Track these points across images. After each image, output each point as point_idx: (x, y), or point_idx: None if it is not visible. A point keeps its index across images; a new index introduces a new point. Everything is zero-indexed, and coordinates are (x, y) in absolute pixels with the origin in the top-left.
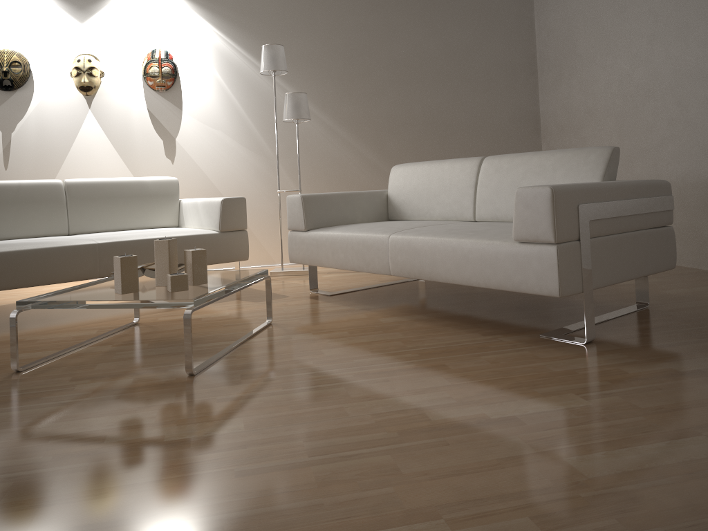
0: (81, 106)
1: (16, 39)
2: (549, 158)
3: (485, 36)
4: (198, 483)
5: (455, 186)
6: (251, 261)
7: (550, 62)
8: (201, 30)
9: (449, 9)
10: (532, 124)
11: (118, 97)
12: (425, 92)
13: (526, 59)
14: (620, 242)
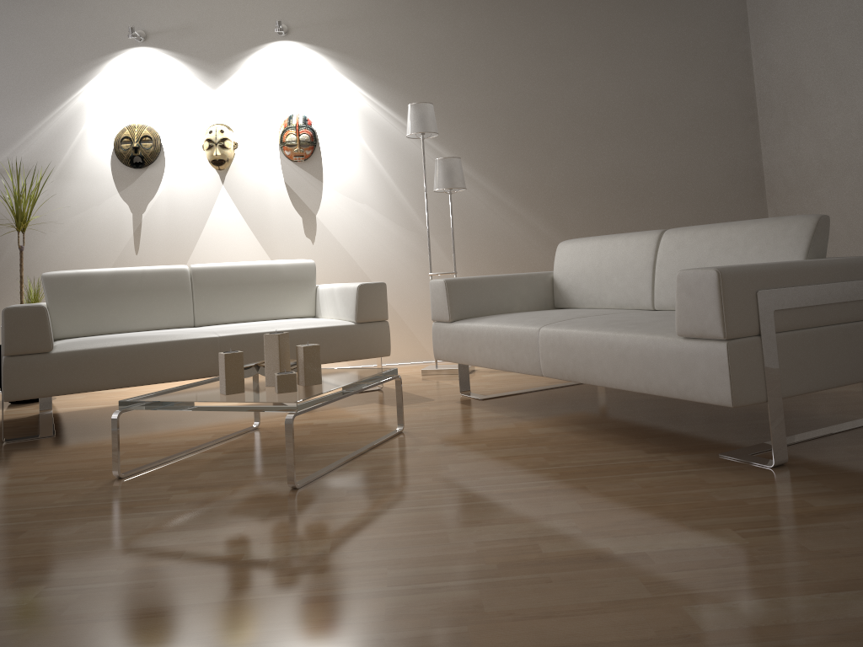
0: (214, 182)
1: (147, 112)
2: (740, 231)
3: (686, 77)
4: (261, 608)
5: (629, 266)
6: (403, 357)
7: (773, 105)
8: (343, 90)
9: (638, 46)
10: (753, 184)
11: (253, 170)
12: (611, 150)
13: (742, 102)
14: (823, 337)
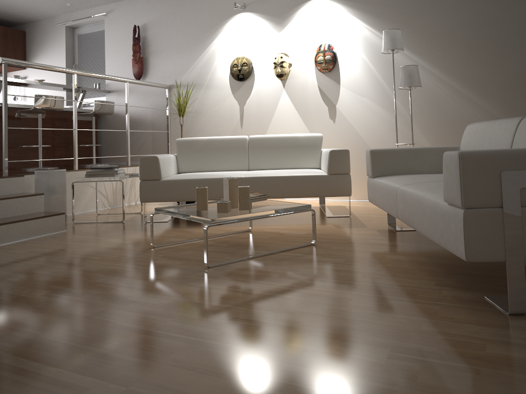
0: (279, 87)
1: (245, 49)
2: None
3: None
4: (94, 324)
5: (498, 144)
6: None
7: None
8: (352, 25)
9: None
10: None
11: (300, 79)
12: None
13: None
14: None
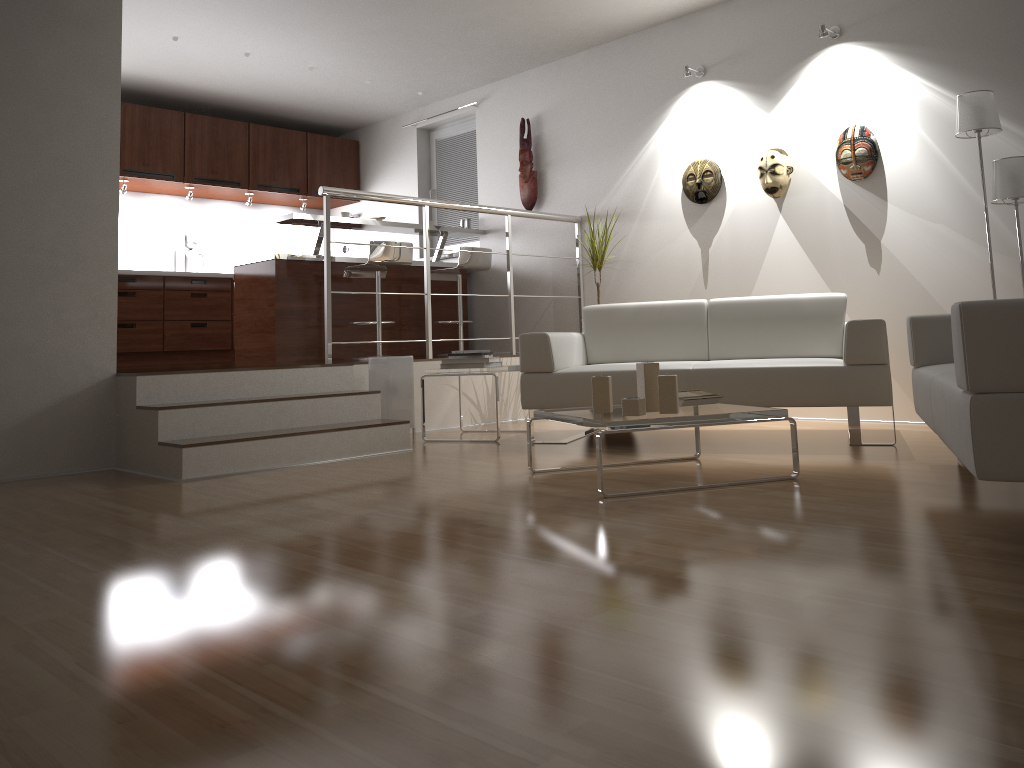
0: (772, 211)
1: (708, 146)
2: None
3: None
4: (426, 542)
5: None
6: None
7: None
8: (907, 87)
9: None
10: None
11: (810, 195)
12: None
13: None
14: None
